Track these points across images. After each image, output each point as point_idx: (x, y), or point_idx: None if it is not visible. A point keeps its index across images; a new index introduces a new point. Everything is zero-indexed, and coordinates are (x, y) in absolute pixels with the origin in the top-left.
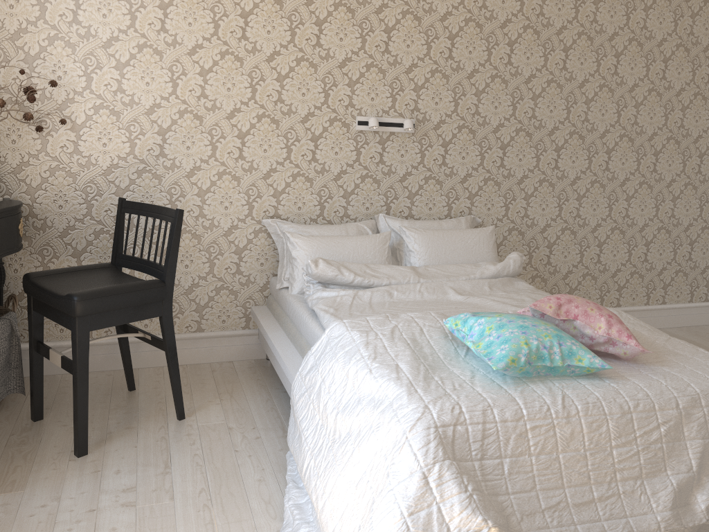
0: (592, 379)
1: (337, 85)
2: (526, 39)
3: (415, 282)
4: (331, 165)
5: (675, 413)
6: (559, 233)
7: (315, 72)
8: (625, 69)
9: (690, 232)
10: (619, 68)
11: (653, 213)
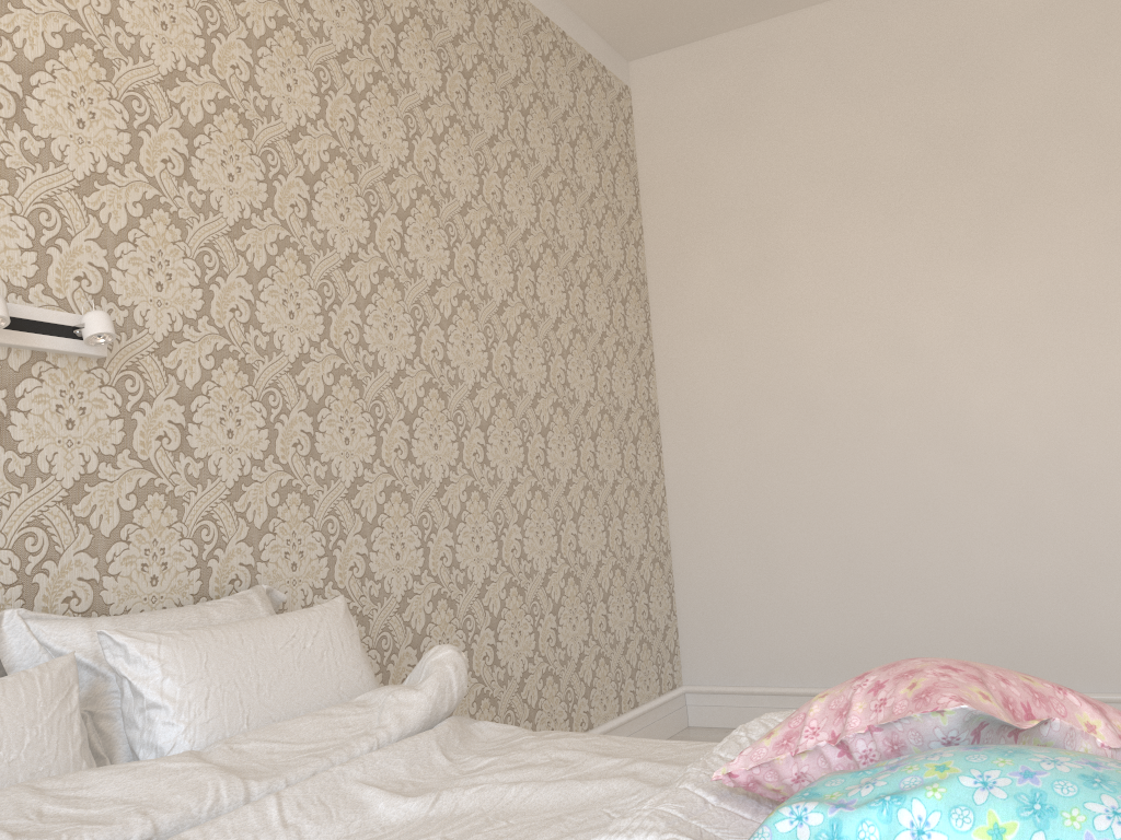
0: None
1: None
2: (336, 176)
3: (239, 799)
4: None
5: None
6: (429, 607)
7: None
8: (488, 271)
9: (602, 577)
10: (480, 267)
11: (556, 545)
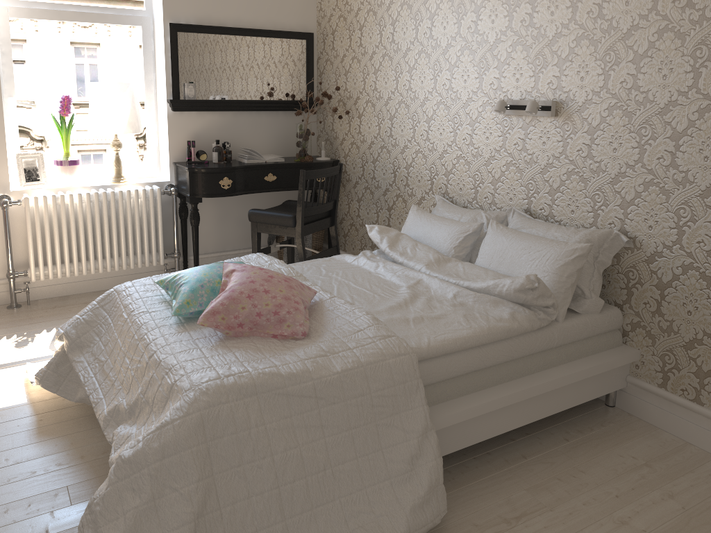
0: (175, 320)
1: (489, 69)
2: None
3: (418, 268)
4: (483, 151)
5: (145, 361)
6: None
7: (473, 58)
8: None
9: None
10: None
11: None
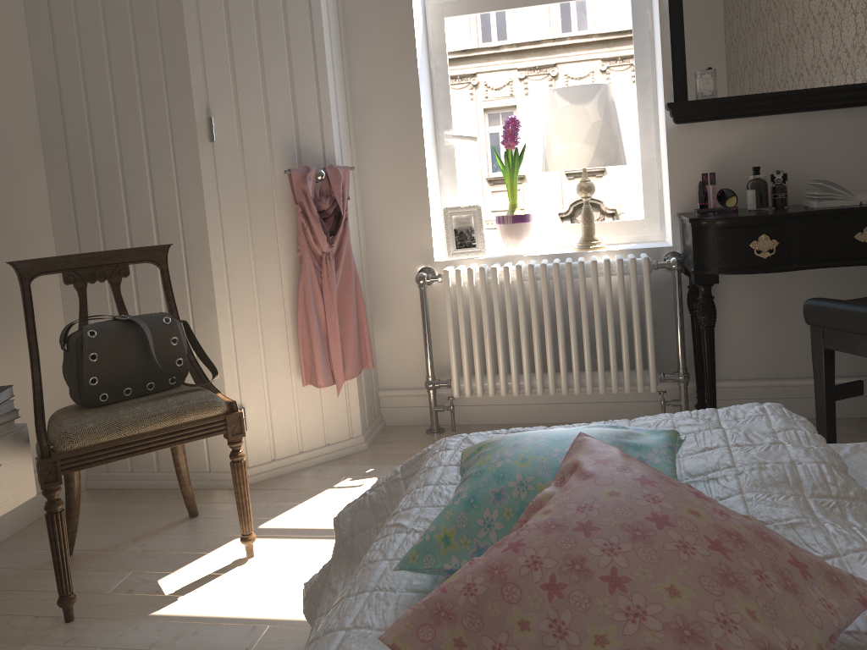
0: (423, 577)
1: None
2: None
3: None
4: None
5: None
6: None
7: None
8: None
9: None
10: None
11: None
